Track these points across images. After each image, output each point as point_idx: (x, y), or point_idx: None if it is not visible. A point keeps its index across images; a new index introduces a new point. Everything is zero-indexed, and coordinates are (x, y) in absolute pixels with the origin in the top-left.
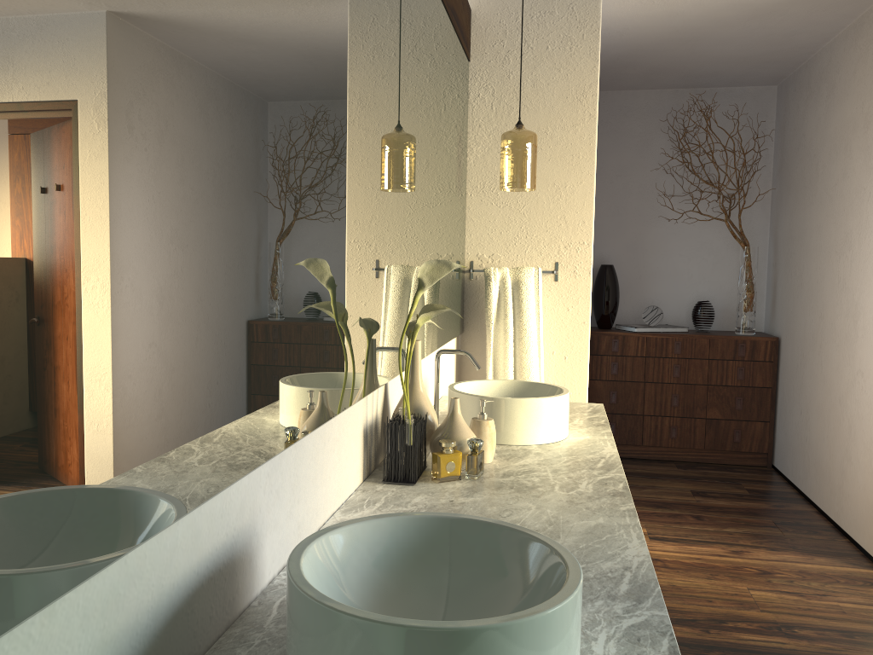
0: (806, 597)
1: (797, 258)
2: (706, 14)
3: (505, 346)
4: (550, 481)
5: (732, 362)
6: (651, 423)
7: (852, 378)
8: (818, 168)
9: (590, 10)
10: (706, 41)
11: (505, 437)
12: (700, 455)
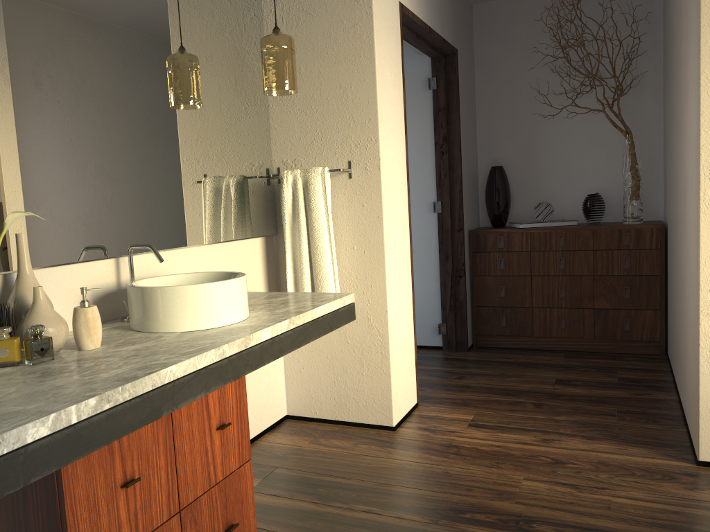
0: (579, 490)
1: (670, 140)
2: None
3: (299, 244)
4: (97, 366)
5: (617, 252)
6: (540, 315)
7: (686, 258)
8: (674, 42)
9: None
10: None
11: (153, 325)
12: (591, 344)
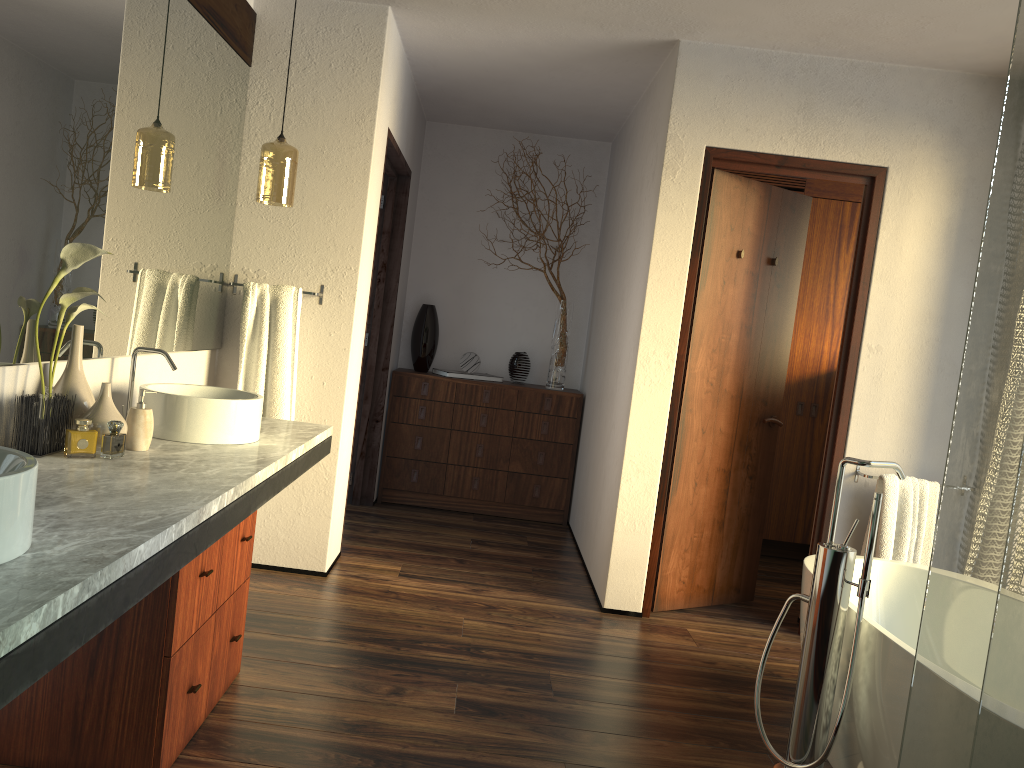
0: (513, 627)
1: (601, 316)
2: (507, 58)
3: (258, 365)
4: (184, 466)
5: (538, 416)
6: (454, 472)
7: (610, 430)
8: (619, 227)
9: (375, 34)
10: (520, 85)
11: (181, 435)
12: (500, 508)
